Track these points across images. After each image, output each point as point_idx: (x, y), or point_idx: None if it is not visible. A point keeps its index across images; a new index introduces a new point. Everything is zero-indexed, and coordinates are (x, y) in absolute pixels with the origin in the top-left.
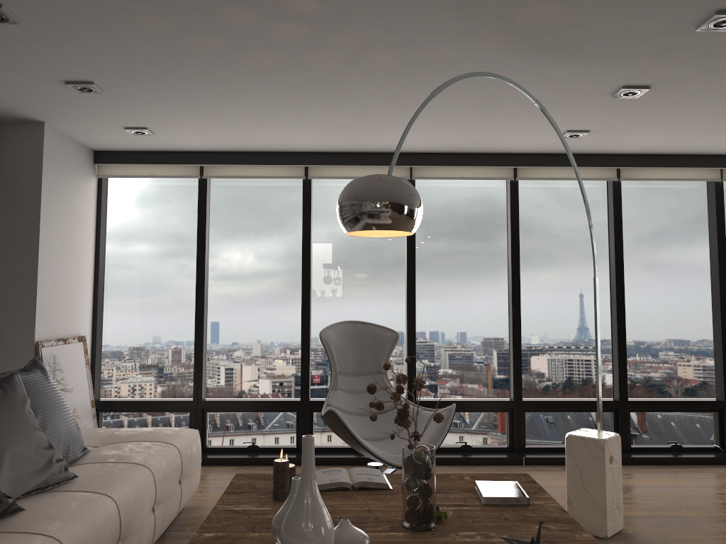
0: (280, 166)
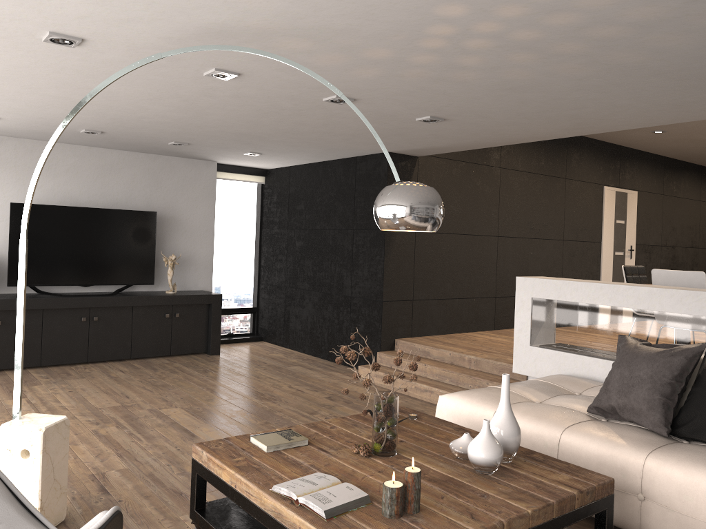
0: None
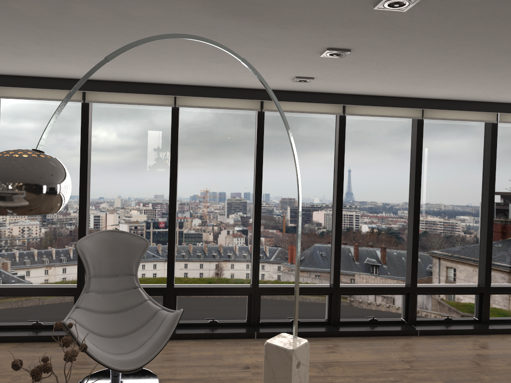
0: (60, 90)
